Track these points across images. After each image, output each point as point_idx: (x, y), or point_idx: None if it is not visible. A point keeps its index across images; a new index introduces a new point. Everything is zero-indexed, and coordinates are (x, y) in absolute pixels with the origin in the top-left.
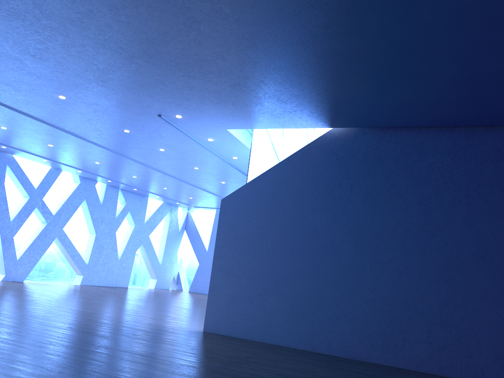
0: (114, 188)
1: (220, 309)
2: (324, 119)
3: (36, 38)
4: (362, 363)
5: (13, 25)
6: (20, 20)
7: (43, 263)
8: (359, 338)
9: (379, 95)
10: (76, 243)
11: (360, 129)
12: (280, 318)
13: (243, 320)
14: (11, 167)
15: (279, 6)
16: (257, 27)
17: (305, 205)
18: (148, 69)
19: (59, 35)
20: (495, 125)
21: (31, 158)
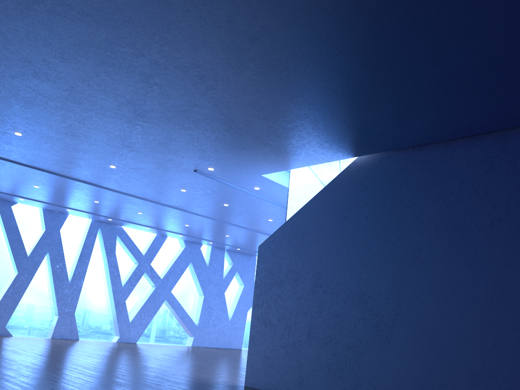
0: (220, 250)
1: (258, 361)
2: (339, 149)
3: (56, 118)
4: None
5: (35, 111)
6: (36, 106)
7: (155, 325)
8: None
9: (368, 113)
10: (186, 305)
11: (384, 154)
12: (313, 371)
13: (280, 373)
14: (121, 237)
15: (197, 45)
16: (198, 69)
17: (334, 243)
18: (151, 128)
19: (68, 112)
20: None
21: (136, 227)
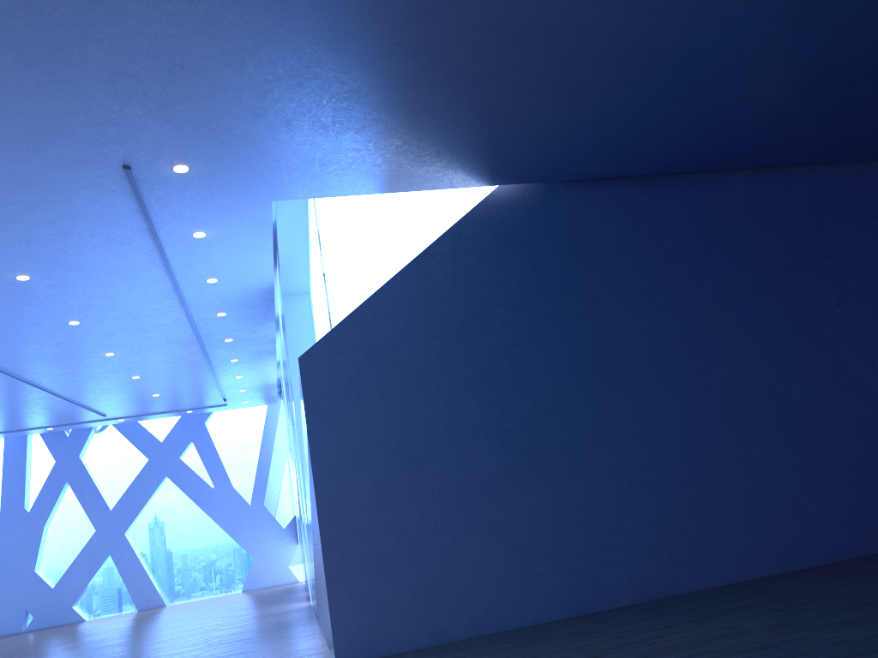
0: None
1: (364, 601)
2: (508, 164)
3: None
4: (686, 598)
5: None
6: None
7: None
8: (652, 558)
9: (656, 107)
10: None
11: (547, 186)
12: (502, 574)
13: (426, 605)
14: None
15: None
16: None
17: (488, 338)
18: (243, 14)
19: None
20: (744, 167)
21: None
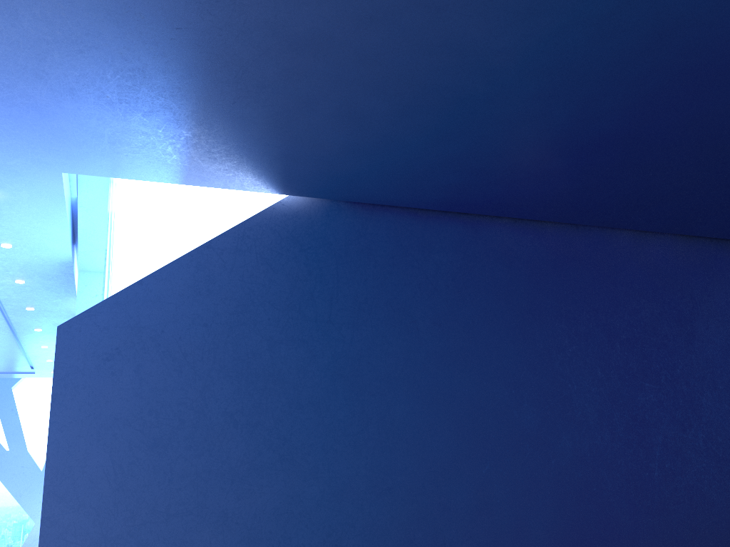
0: None
1: None
2: (295, 176)
3: None
4: None
5: None
6: None
7: None
8: None
9: (429, 144)
10: None
11: (333, 203)
12: None
13: None
14: None
15: None
16: None
17: (254, 332)
18: None
19: None
20: (505, 215)
21: None
